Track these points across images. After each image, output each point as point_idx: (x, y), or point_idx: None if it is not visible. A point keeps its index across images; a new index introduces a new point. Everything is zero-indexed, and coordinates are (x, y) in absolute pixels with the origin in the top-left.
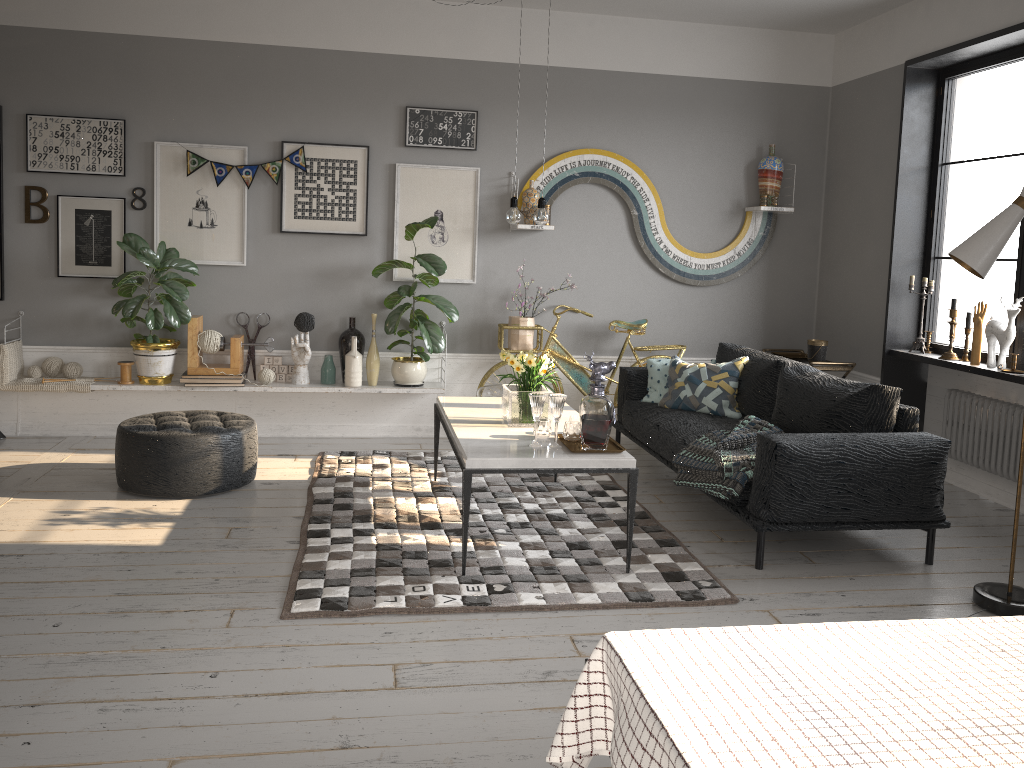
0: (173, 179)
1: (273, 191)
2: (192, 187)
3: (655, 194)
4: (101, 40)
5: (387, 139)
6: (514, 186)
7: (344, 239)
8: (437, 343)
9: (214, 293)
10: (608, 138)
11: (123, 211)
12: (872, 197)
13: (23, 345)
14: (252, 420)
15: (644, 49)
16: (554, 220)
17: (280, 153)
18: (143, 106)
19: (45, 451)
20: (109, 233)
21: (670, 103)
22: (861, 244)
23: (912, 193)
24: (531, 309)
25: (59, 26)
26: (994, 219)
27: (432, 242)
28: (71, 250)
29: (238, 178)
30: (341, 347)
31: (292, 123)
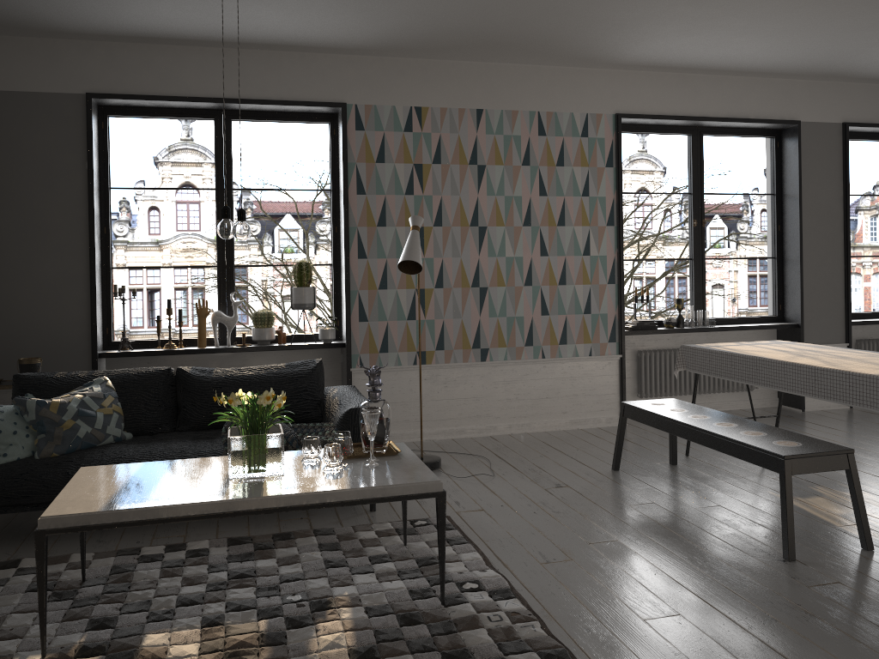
0: None
1: None
2: None
3: None
4: None
5: None
6: None
7: None
8: None
9: None
10: None
11: None
12: (44, 212)
13: None
14: None
15: None
16: None
17: None
18: None
19: None
20: None
21: None
22: (30, 258)
23: (97, 211)
24: None
25: None
26: (415, 239)
27: None
28: None
29: None
30: None
31: None
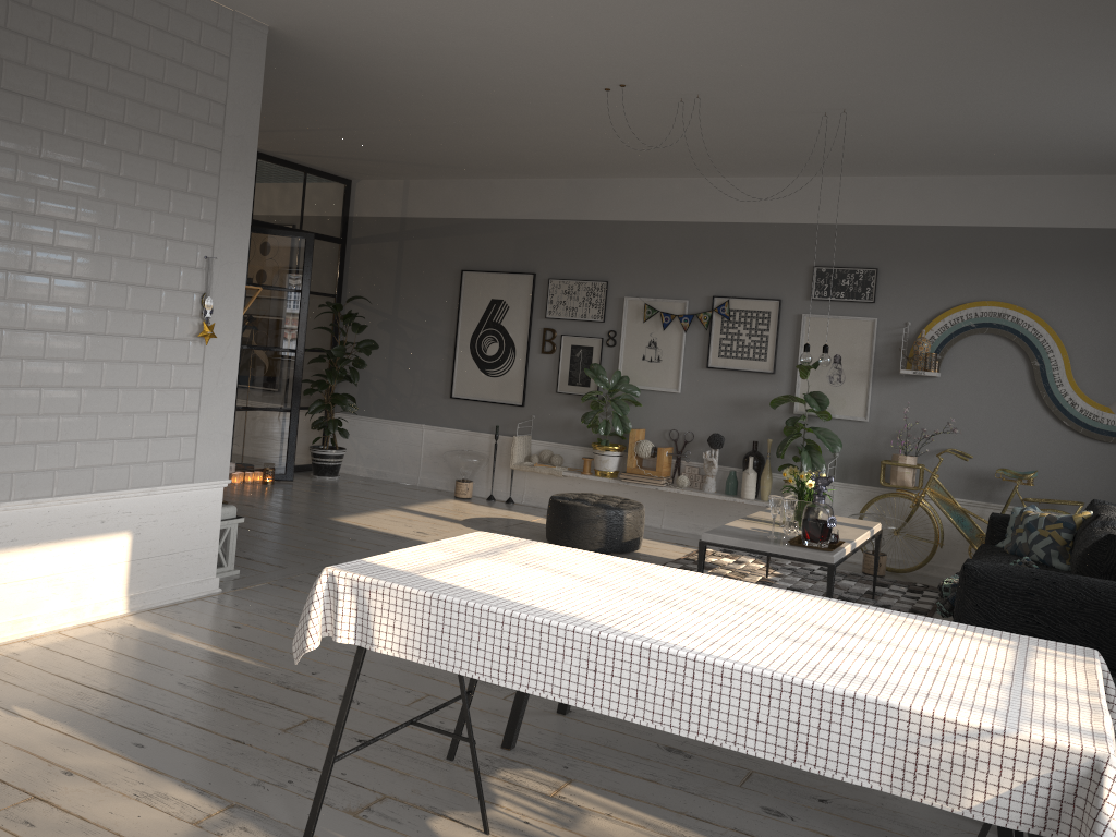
0: (634, 324)
1: (704, 335)
2: (647, 331)
3: (1060, 346)
4: (598, 225)
5: (797, 293)
6: (910, 335)
7: (756, 376)
8: (817, 469)
9: (656, 412)
10: (1010, 291)
11: (600, 347)
12: None
13: (531, 439)
14: (640, 506)
15: (1053, 204)
16: (949, 367)
17: (711, 305)
18: (620, 271)
19: (528, 514)
20: (590, 363)
21: (1082, 255)
22: None
23: None
24: (922, 450)
25: (573, 217)
26: None
27: (830, 382)
28: (566, 374)
29: (679, 324)
30: (743, 465)
31: (722, 281)
